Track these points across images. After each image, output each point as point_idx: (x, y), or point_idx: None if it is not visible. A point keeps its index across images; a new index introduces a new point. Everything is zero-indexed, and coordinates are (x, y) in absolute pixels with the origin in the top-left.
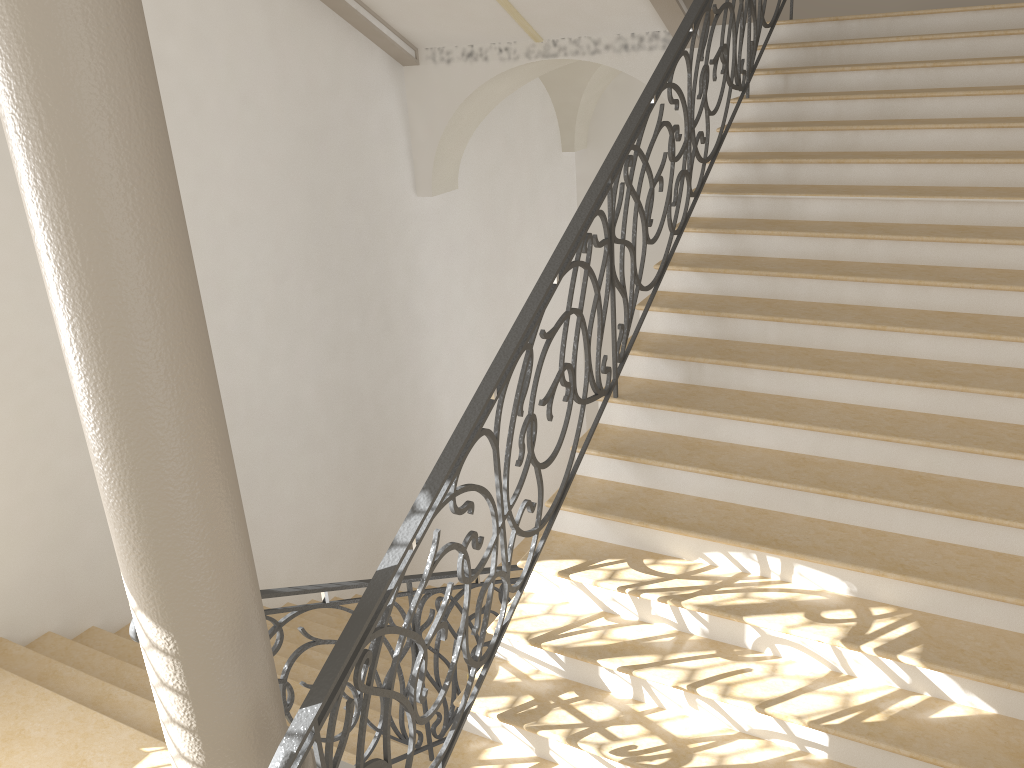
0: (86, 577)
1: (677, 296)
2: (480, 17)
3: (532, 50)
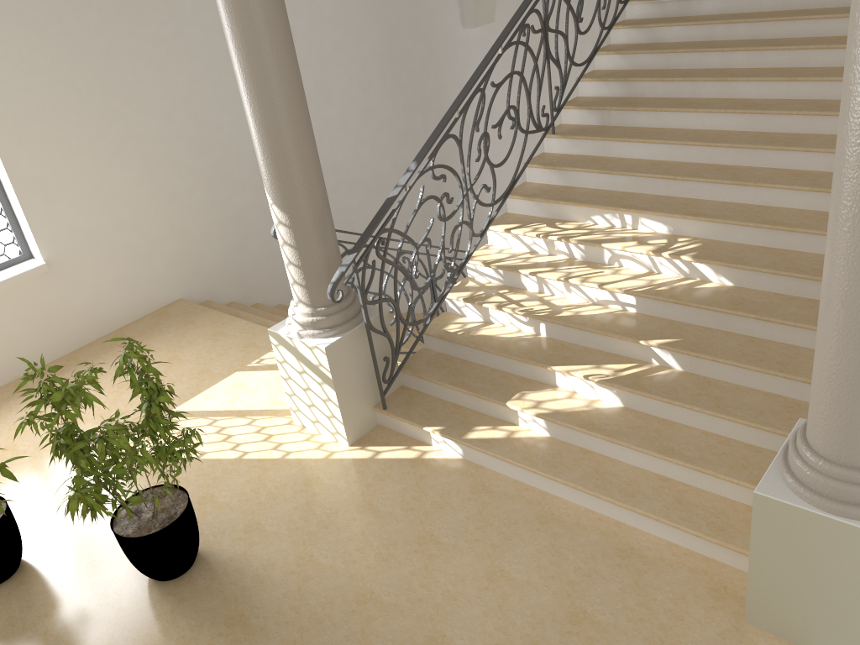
0: (252, 272)
1: (605, 72)
2: None
3: None
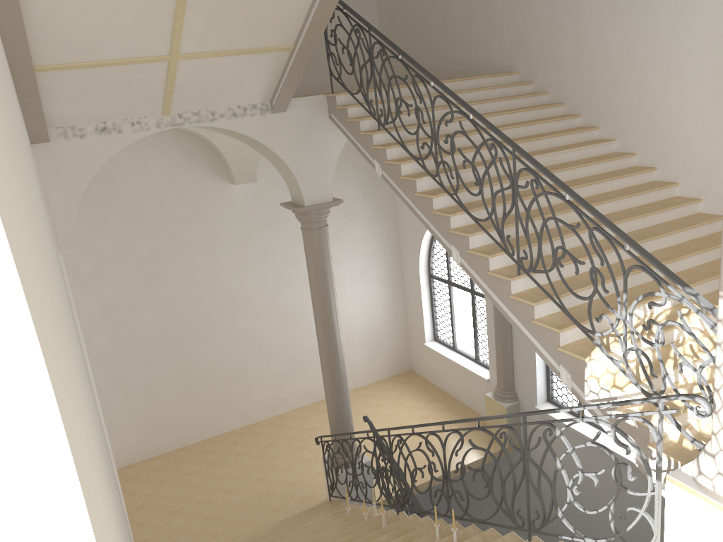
0: None
1: (468, 227)
2: (137, 97)
3: (162, 122)
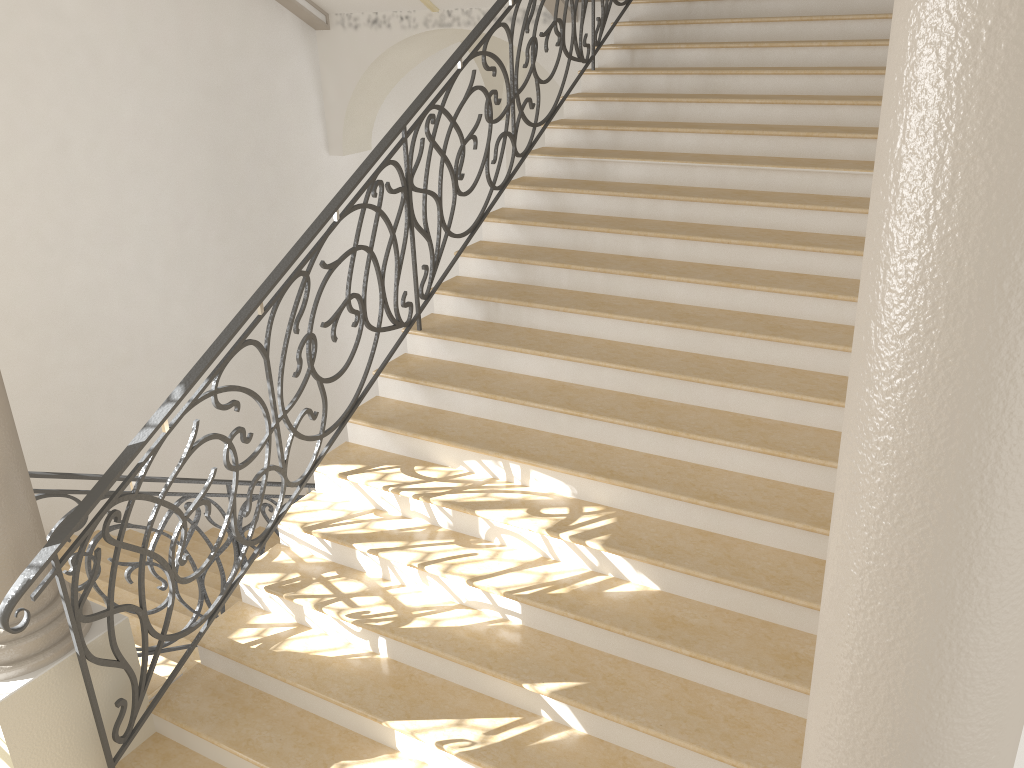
0: None
1: (495, 245)
2: None
3: (429, 19)
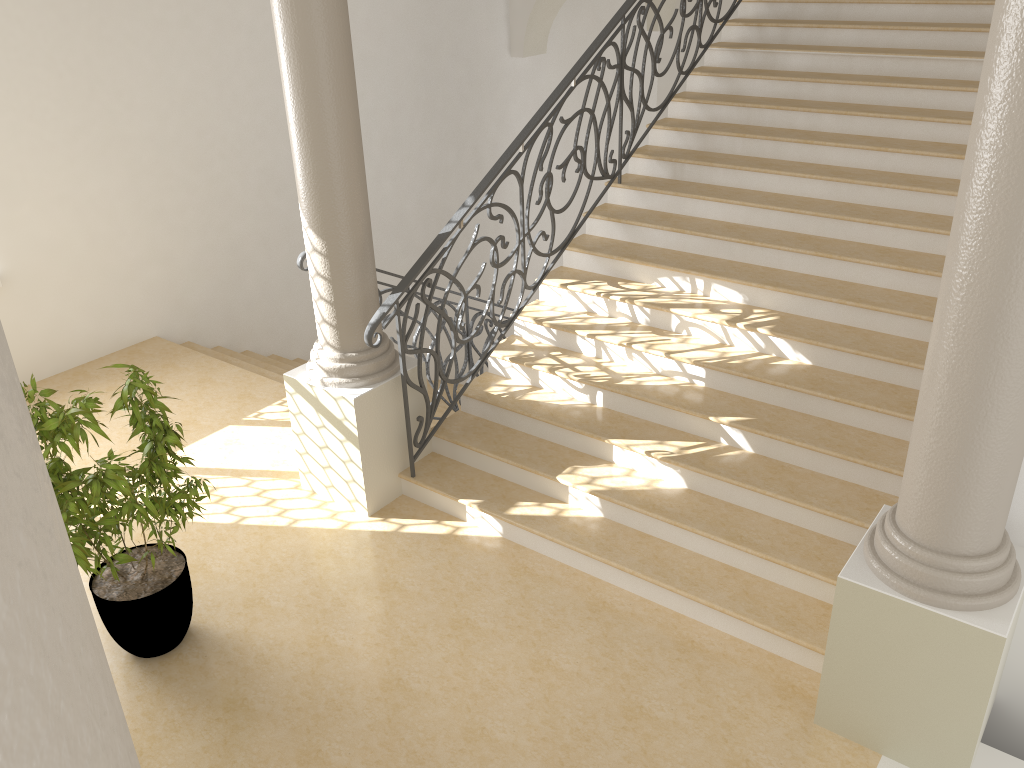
0: (244, 313)
1: (679, 121)
2: None
3: None
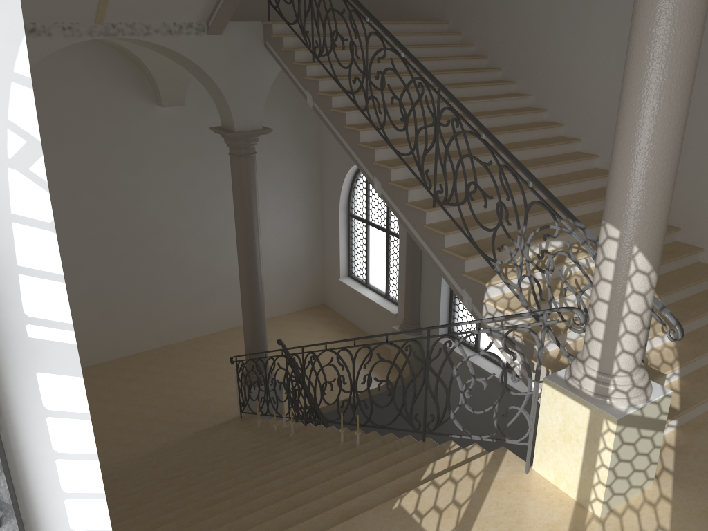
0: None
1: (391, 161)
2: (70, 0)
3: (94, 30)
